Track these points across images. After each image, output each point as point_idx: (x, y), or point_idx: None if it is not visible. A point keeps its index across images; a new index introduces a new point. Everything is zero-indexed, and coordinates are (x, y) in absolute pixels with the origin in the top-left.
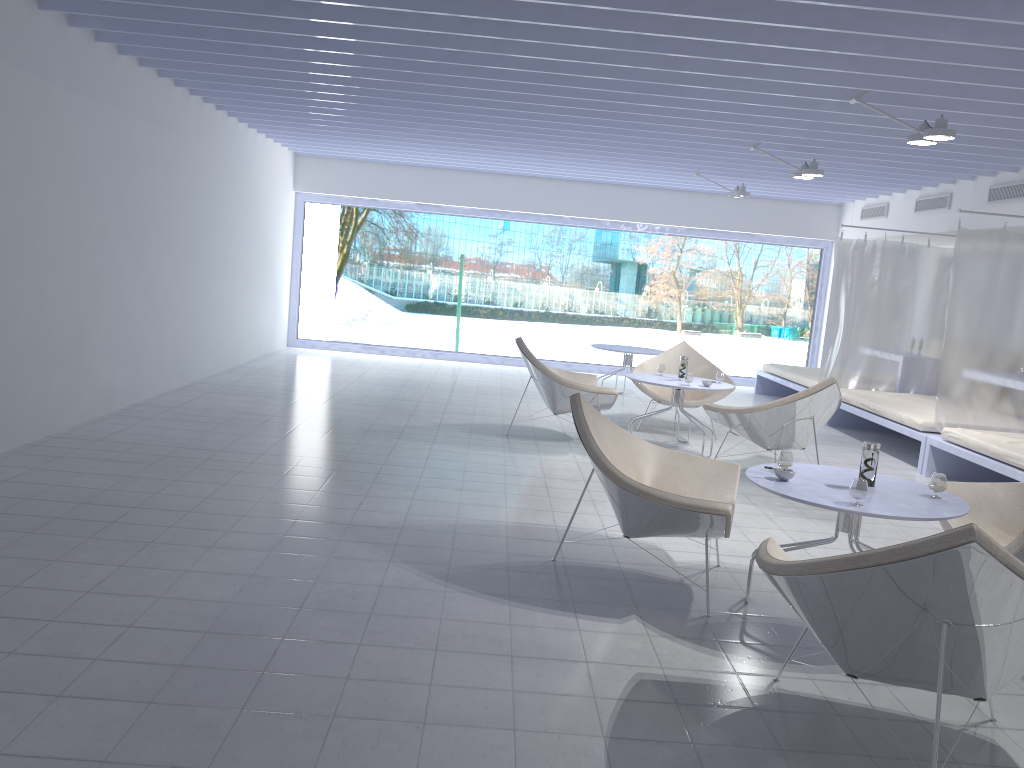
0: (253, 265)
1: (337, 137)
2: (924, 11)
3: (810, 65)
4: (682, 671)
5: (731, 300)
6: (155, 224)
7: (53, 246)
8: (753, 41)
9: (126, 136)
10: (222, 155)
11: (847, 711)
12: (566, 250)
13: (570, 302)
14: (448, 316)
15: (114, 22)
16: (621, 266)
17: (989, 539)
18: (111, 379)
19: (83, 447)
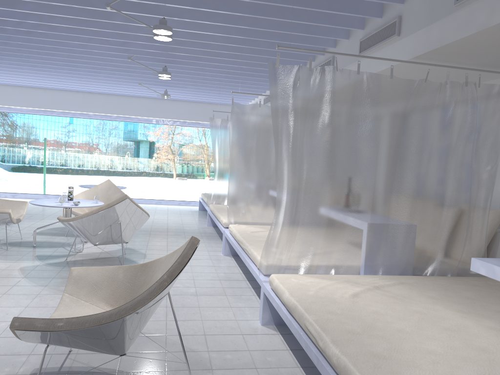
0: None
1: None
2: None
3: None
4: None
5: (203, 160)
6: None
7: None
8: None
9: None
10: None
11: None
12: (107, 134)
13: (111, 163)
14: (38, 173)
15: None
16: (140, 143)
17: None
18: None
19: None
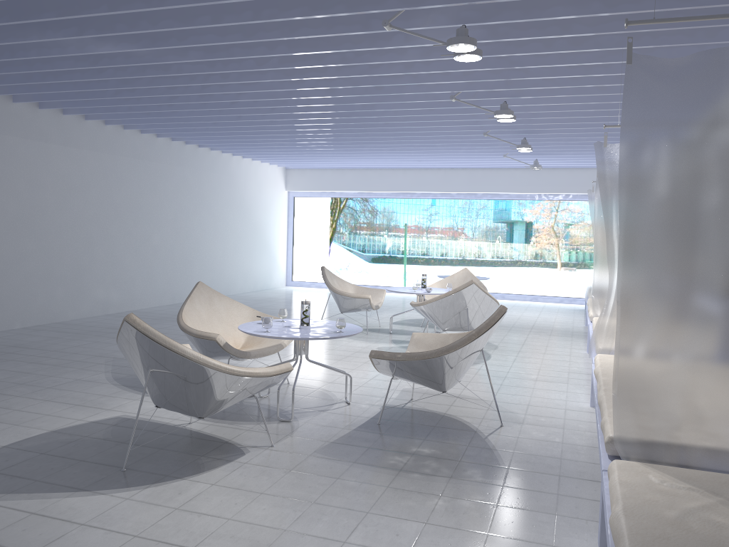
0: (244, 235)
1: (285, 156)
2: (358, 48)
3: (387, 83)
4: (148, 416)
5: None
6: (143, 212)
7: (54, 224)
8: (328, 76)
9: (114, 166)
10: (206, 172)
11: (196, 435)
12: (474, 216)
13: (479, 251)
14: (398, 264)
15: (81, 110)
16: (513, 224)
17: (135, 320)
18: (107, 296)
19: (60, 327)
